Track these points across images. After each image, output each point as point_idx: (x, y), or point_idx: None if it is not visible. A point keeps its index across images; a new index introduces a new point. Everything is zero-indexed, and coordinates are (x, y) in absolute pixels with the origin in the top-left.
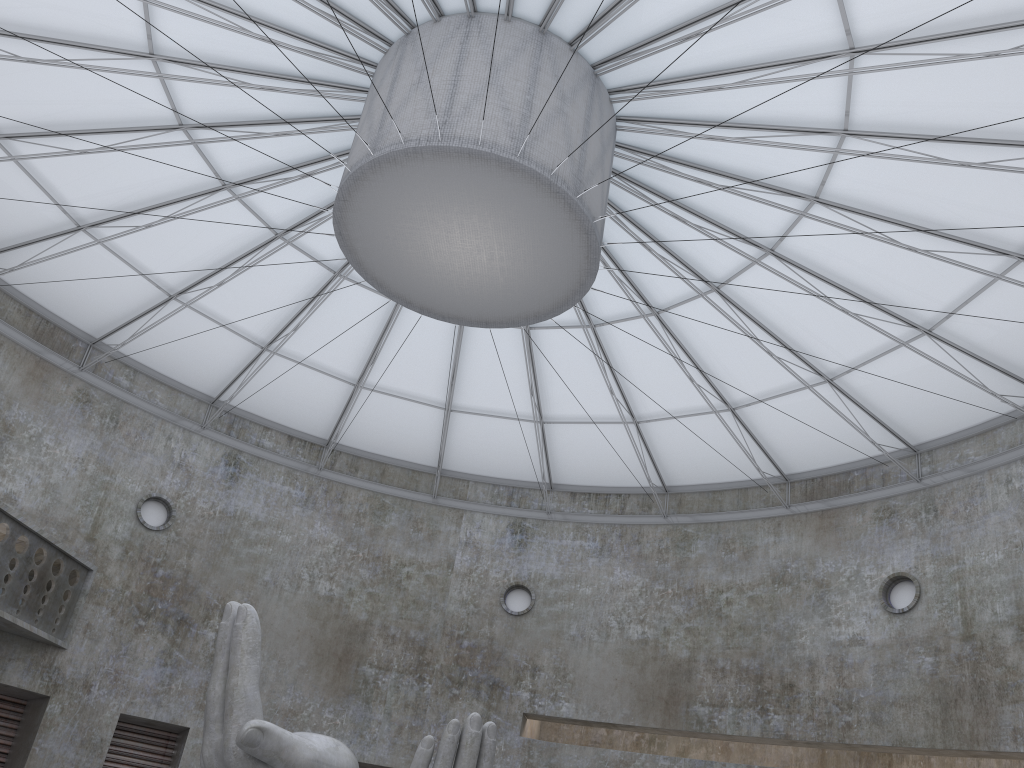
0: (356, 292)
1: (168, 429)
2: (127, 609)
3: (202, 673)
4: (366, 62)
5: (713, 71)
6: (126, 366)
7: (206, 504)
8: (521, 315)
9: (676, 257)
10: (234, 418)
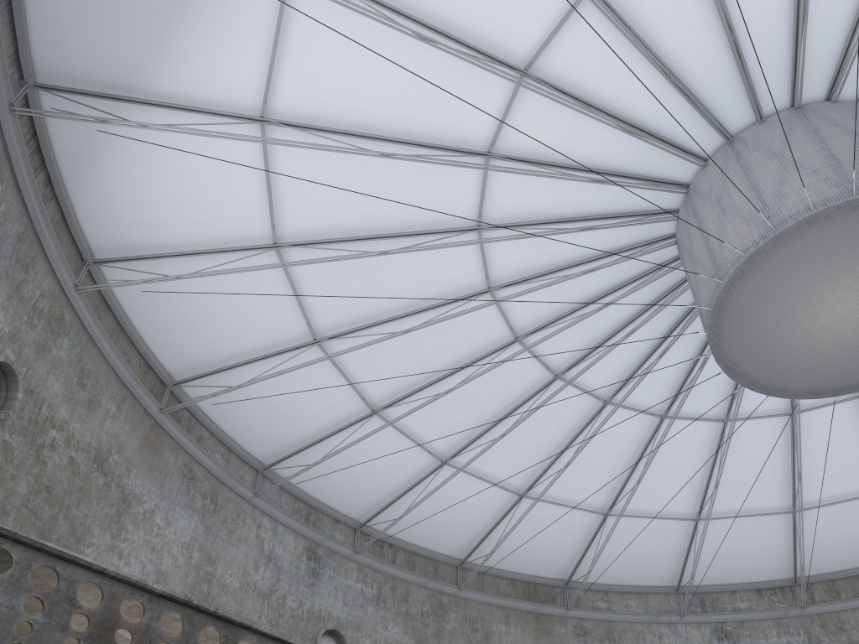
0: (749, 427)
1: (655, 629)
2: None
3: None
4: (665, 237)
5: None
6: (597, 591)
7: None
8: None
9: None
10: (701, 595)
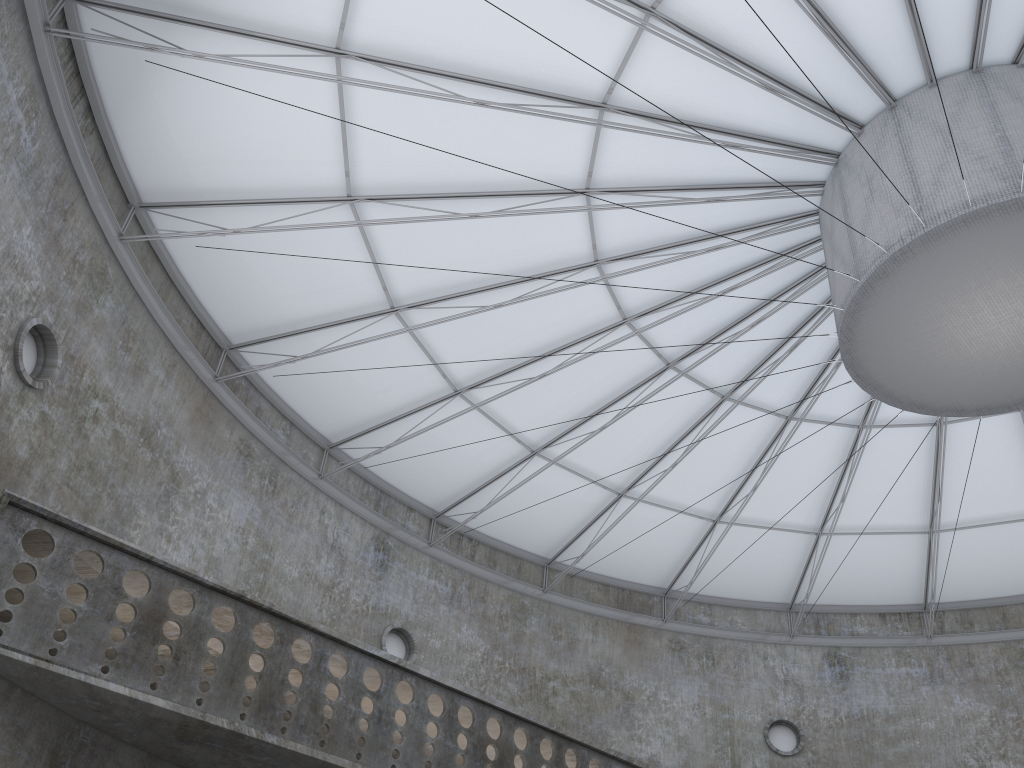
0: (888, 435)
1: (760, 649)
2: None
3: None
4: (806, 214)
5: None
6: (699, 603)
7: (828, 713)
8: None
9: None
10: (816, 616)
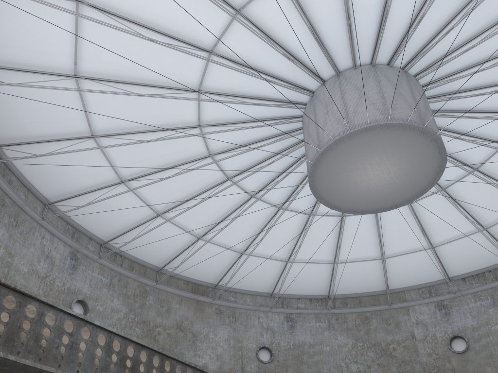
0: (321, 219)
1: (257, 313)
2: None
3: None
4: (297, 116)
5: (464, 41)
6: (230, 291)
7: (285, 343)
8: (412, 195)
9: (477, 137)
10: (282, 299)
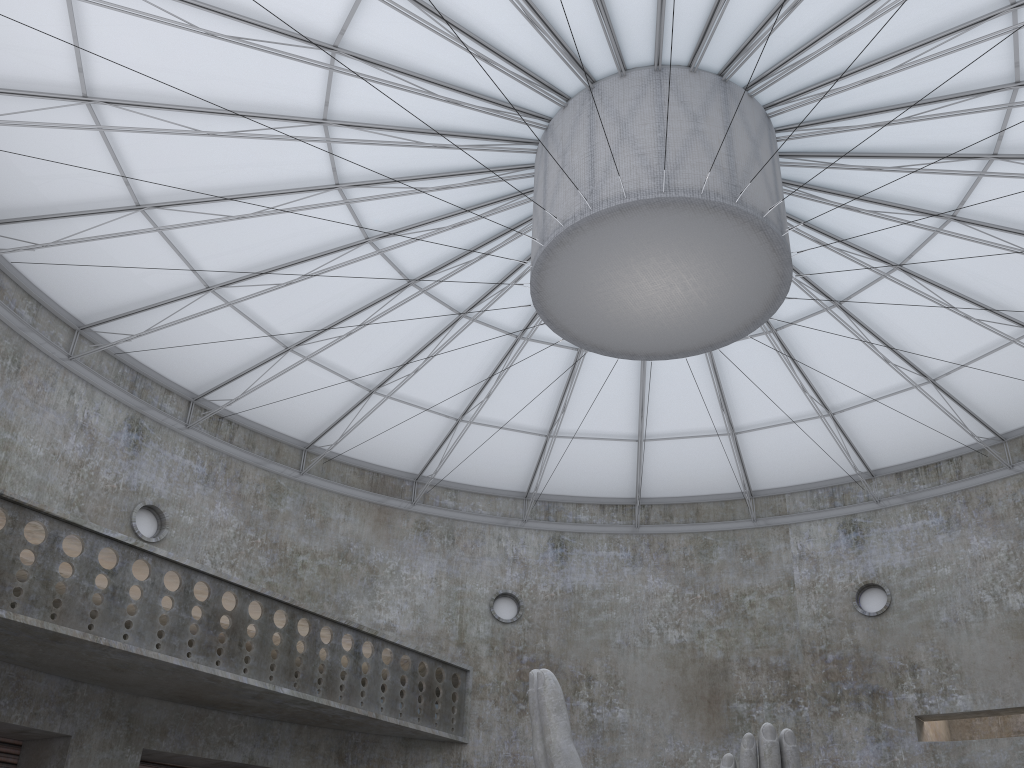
0: (603, 358)
1: (496, 531)
2: (506, 697)
3: (586, 741)
4: (525, 166)
5: (838, 20)
6: (447, 489)
7: (546, 587)
8: (739, 326)
9: (891, 205)
10: (548, 504)
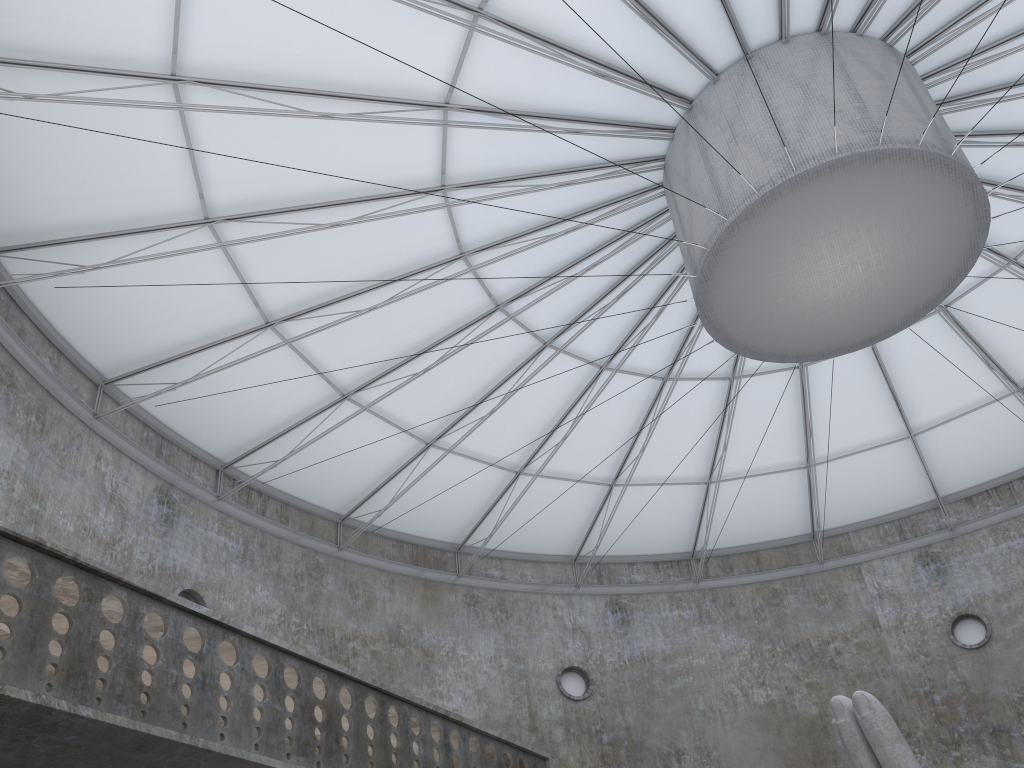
0: (686, 389)
1: (549, 600)
2: None
3: None
4: (652, 159)
5: None
6: (491, 558)
7: (613, 657)
8: (908, 313)
9: (1022, 189)
10: (598, 566)
